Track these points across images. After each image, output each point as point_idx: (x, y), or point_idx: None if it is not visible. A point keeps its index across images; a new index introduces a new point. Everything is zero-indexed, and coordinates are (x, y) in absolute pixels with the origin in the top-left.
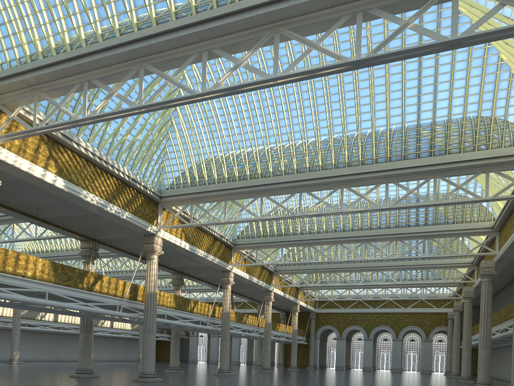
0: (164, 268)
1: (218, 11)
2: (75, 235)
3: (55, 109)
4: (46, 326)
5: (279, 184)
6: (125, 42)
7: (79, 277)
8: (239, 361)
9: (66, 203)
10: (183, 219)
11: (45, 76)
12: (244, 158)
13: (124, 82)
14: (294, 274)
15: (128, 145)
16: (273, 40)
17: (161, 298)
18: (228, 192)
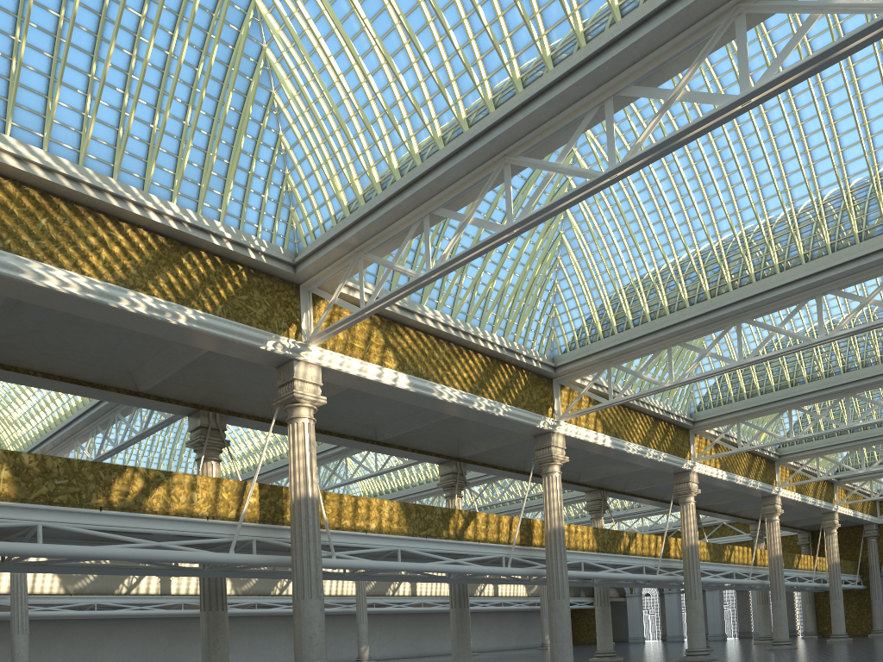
0: (572, 486)
1: (624, 23)
2: (429, 457)
3: (387, 271)
4: (401, 604)
5: (772, 291)
6: (478, 134)
7: (441, 520)
8: (724, 634)
9: (413, 411)
10: (597, 396)
11: (370, 227)
12: (697, 263)
13: (481, 197)
14: (821, 456)
15: (495, 296)
16: (734, 31)
17: (572, 537)
18: (673, 331)
